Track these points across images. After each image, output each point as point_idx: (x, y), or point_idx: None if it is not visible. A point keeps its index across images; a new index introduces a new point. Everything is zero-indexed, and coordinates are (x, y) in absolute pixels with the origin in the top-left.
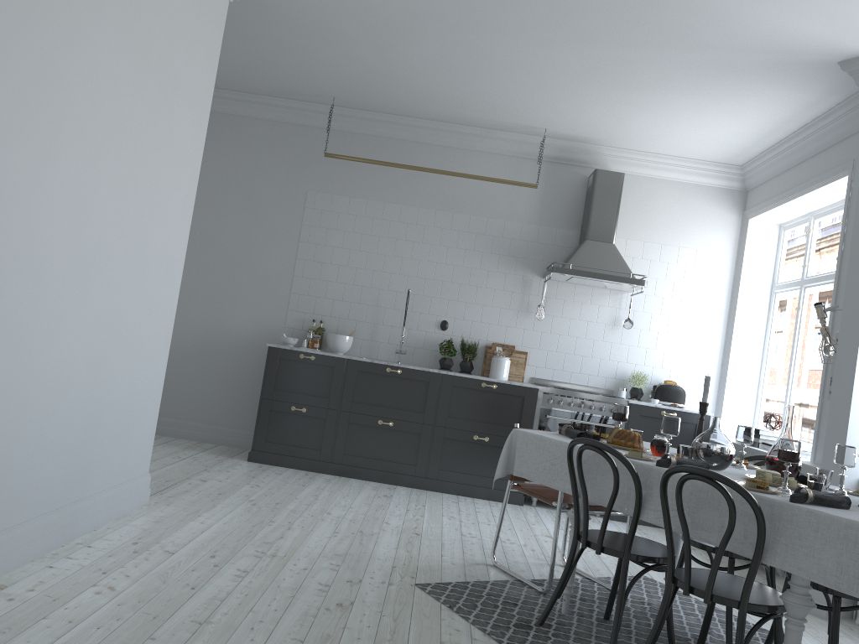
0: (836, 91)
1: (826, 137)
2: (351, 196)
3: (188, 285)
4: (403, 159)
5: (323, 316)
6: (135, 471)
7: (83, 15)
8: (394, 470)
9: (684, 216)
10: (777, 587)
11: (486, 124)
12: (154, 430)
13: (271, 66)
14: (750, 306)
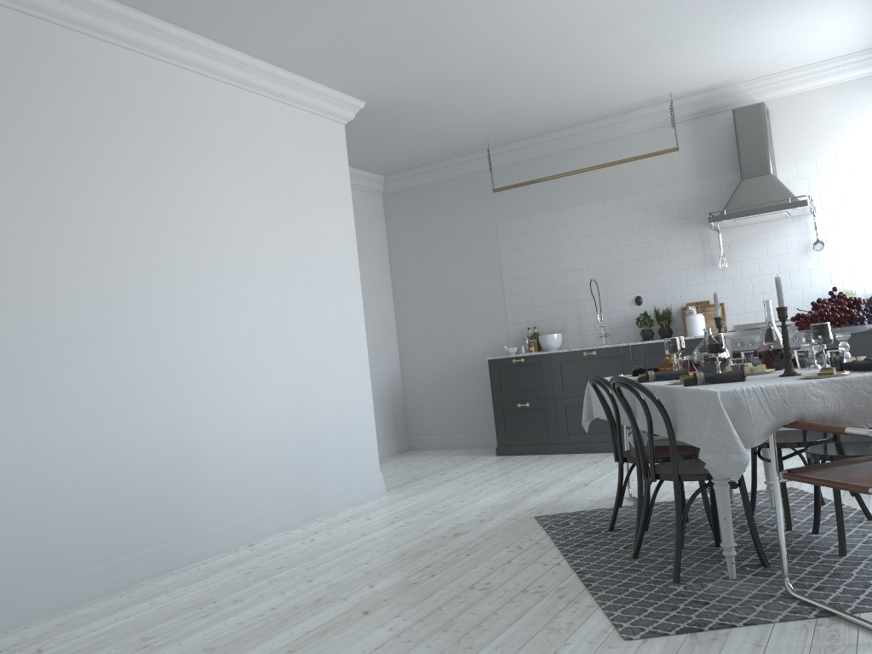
0: None
1: None
2: (530, 215)
3: (432, 327)
4: (564, 168)
5: (535, 322)
6: (364, 471)
7: (211, 196)
8: None
9: (853, 117)
10: None
11: (619, 111)
12: (375, 441)
13: (425, 142)
14: None
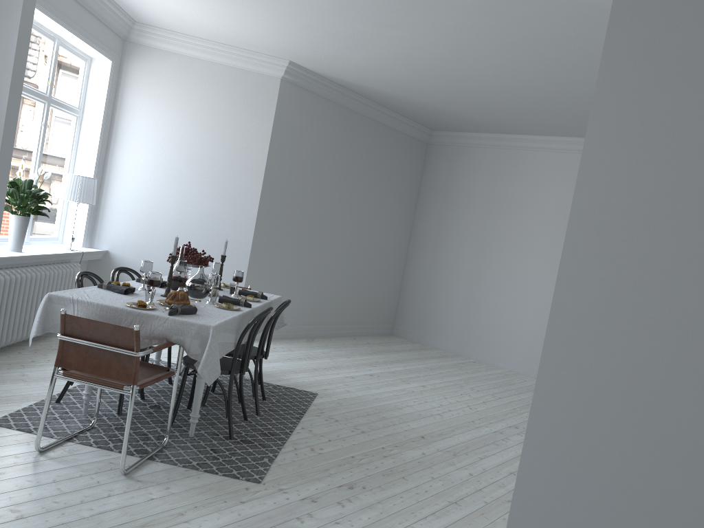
0: None
1: None
2: None
3: None
4: None
5: None
6: None
7: None
8: None
9: None
10: None
11: None
12: None
13: None
14: None
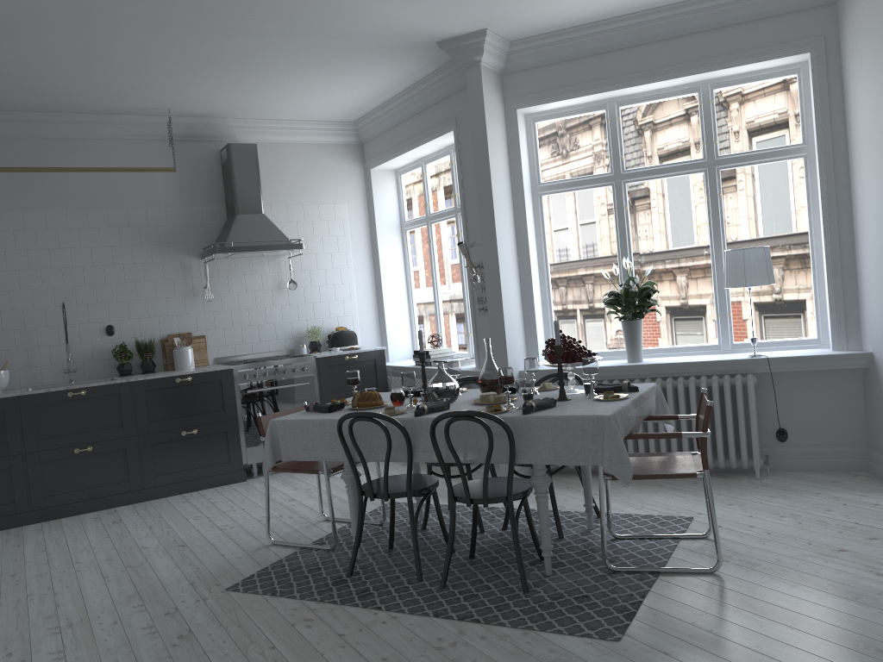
0: (434, 62)
1: (428, 98)
2: None
3: None
4: (10, 159)
5: None
6: None
7: None
8: (107, 494)
9: (316, 175)
10: (478, 471)
11: (101, 110)
12: None
13: None
14: (388, 246)
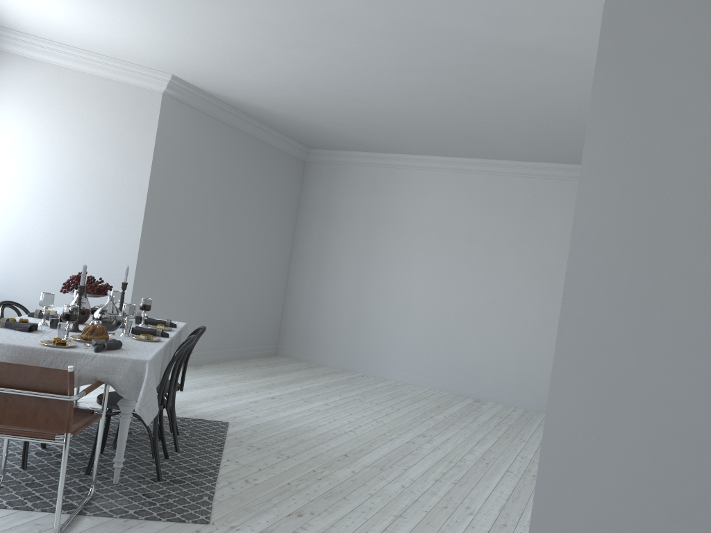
0: None
1: None
2: None
3: None
4: None
5: None
6: None
7: None
8: None
9: None
10: None
11: None
12: None
13: None
14: None
